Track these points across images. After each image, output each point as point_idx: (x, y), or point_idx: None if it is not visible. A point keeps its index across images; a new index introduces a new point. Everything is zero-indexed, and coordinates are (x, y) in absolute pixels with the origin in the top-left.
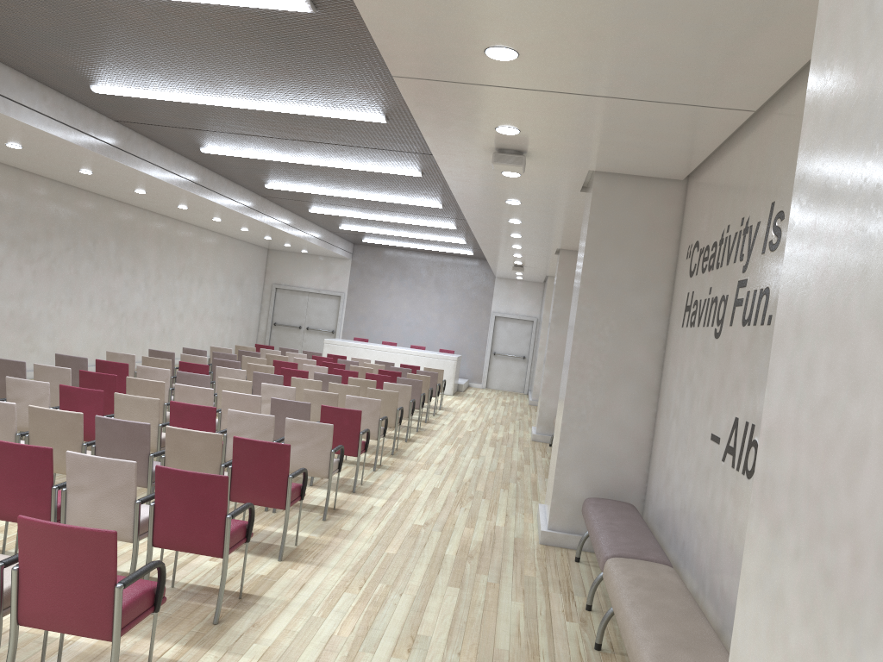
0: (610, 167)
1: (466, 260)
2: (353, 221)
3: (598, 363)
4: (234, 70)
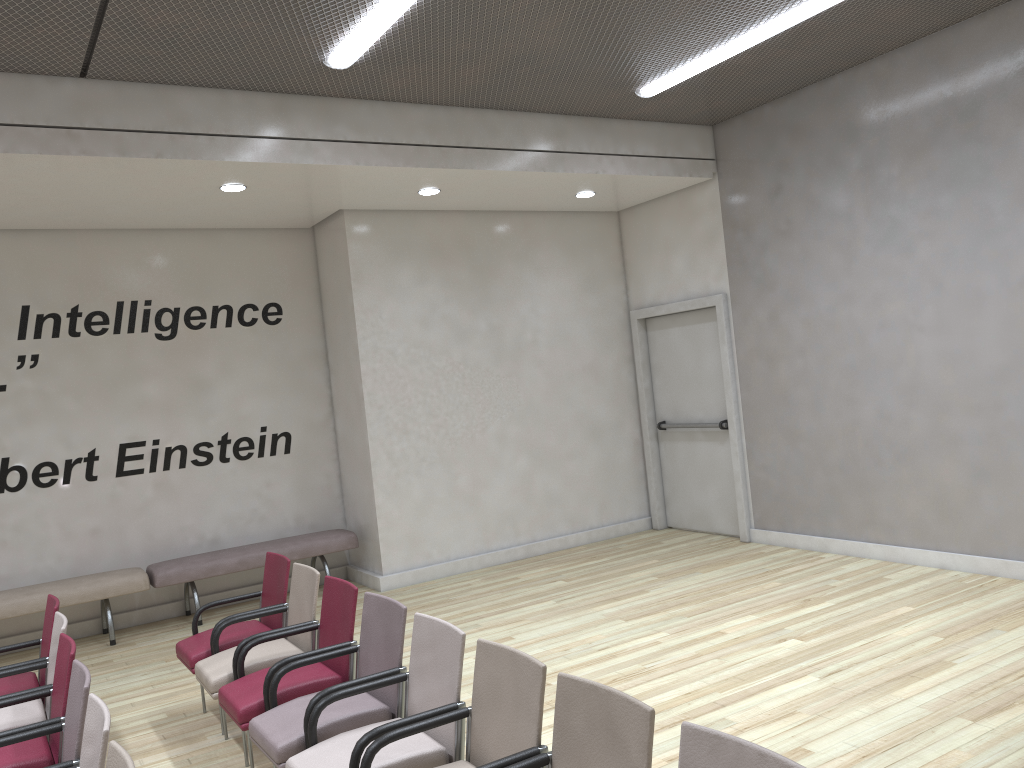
0: None
1: None
2: None
3: None
4: None
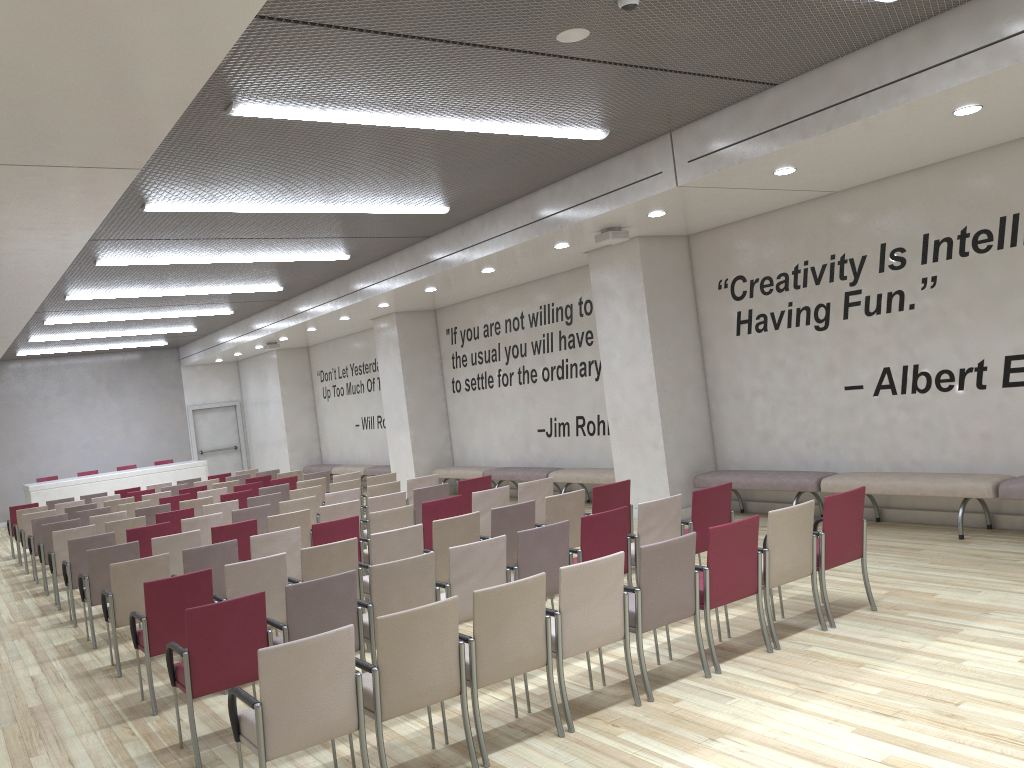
0: (658, 232)
1: (141, 354)
2: (78, 328)
3: (671, 378)
4: (393, 180)
